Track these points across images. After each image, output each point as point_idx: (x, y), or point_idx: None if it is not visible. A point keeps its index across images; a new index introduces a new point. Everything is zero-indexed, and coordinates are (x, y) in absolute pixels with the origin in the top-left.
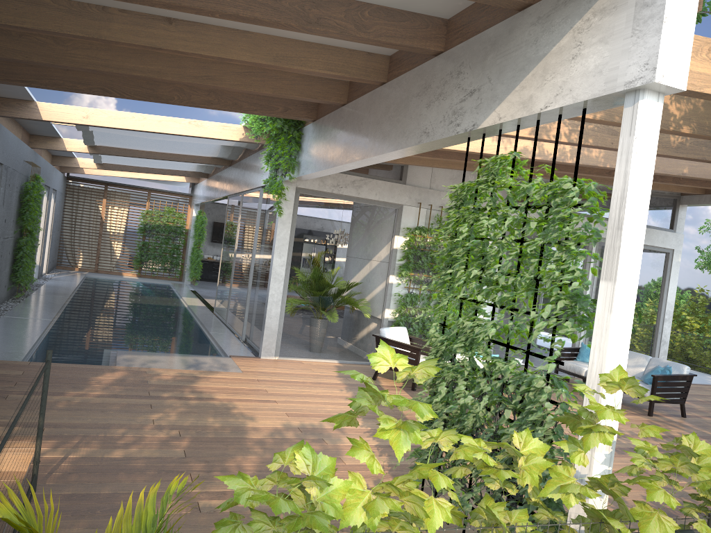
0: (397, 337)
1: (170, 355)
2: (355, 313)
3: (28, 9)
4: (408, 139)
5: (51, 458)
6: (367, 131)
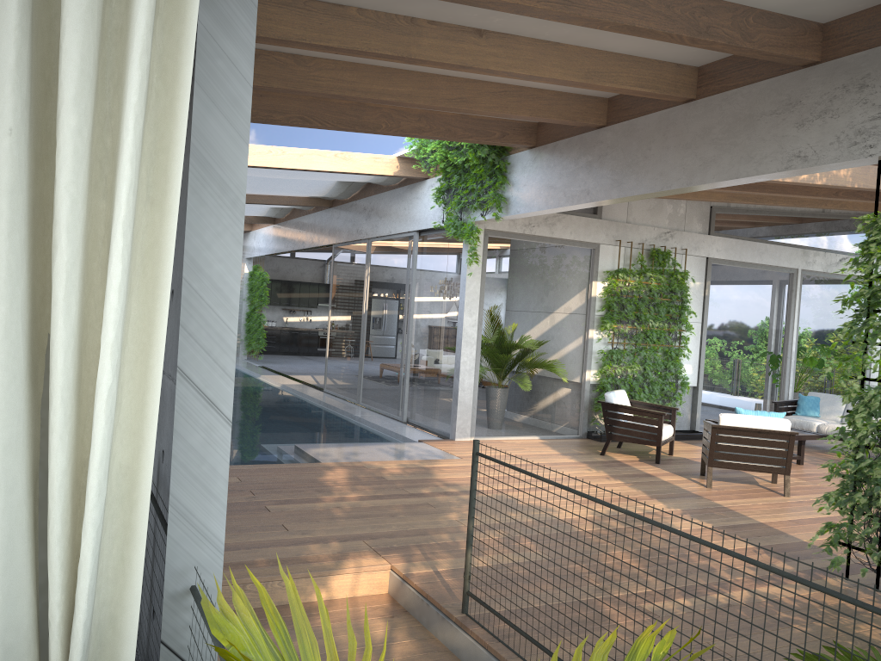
0: (623, 402)
1: (358, 445)
2: (553, 377)
3: (334, 23)
4: (761, 165)
5: (423, 574)
6: (664, 157)
